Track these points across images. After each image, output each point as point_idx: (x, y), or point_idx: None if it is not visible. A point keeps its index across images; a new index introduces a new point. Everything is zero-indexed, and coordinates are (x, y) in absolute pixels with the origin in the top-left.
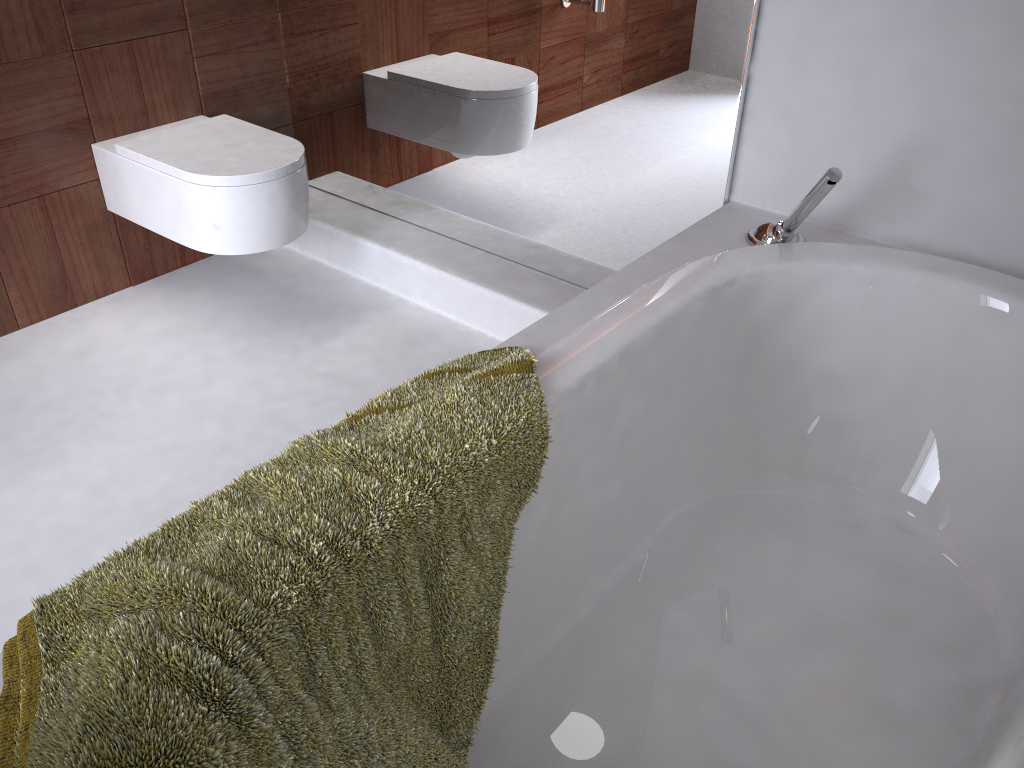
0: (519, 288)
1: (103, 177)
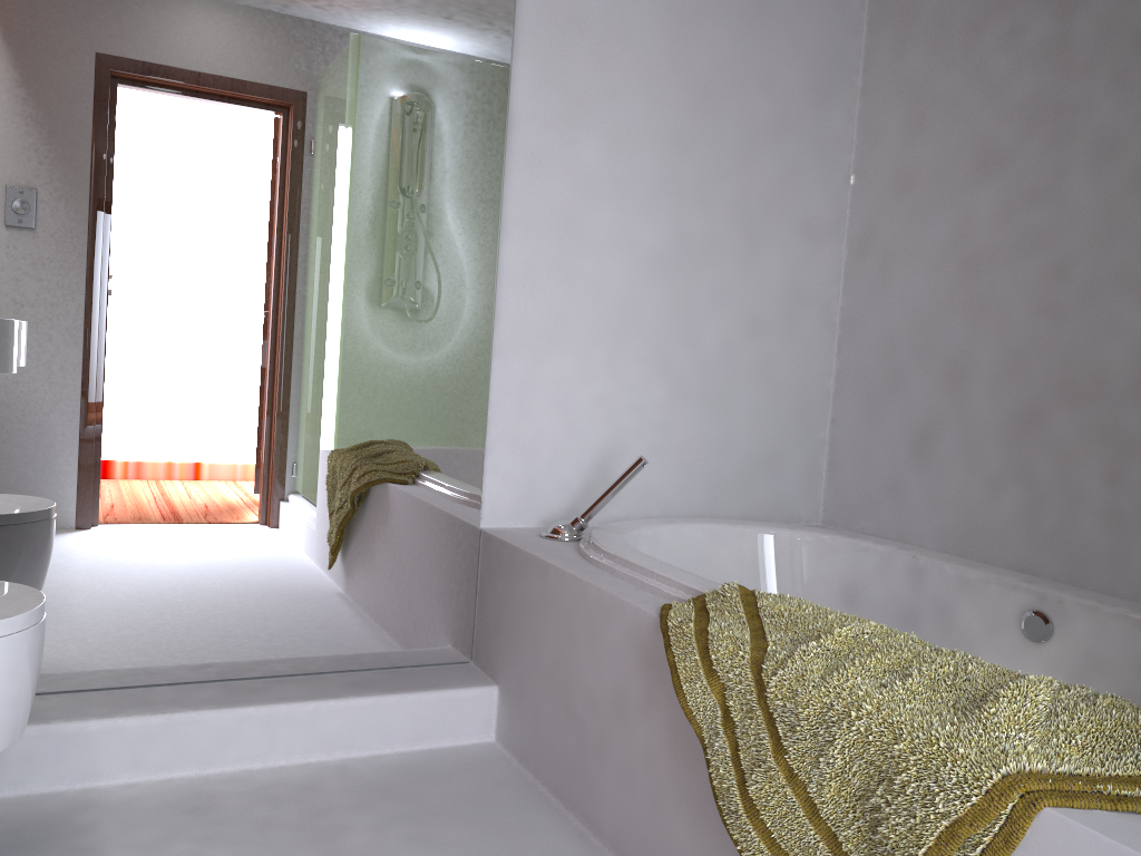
0: (278, 694)
1: None
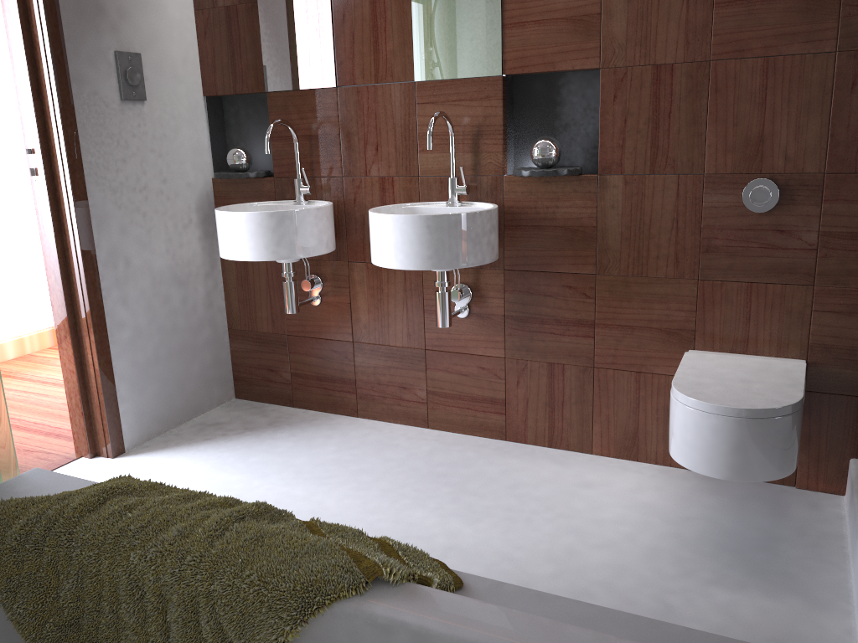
0: None
1: None
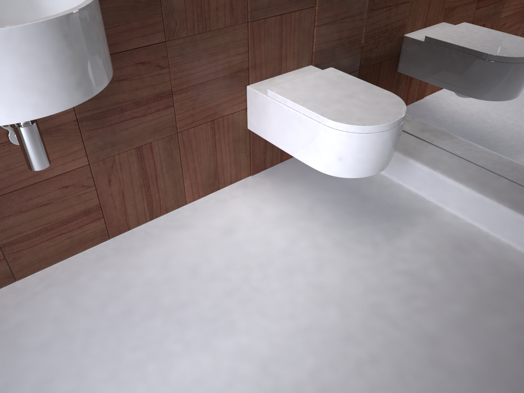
0: None
1: (250, 108)
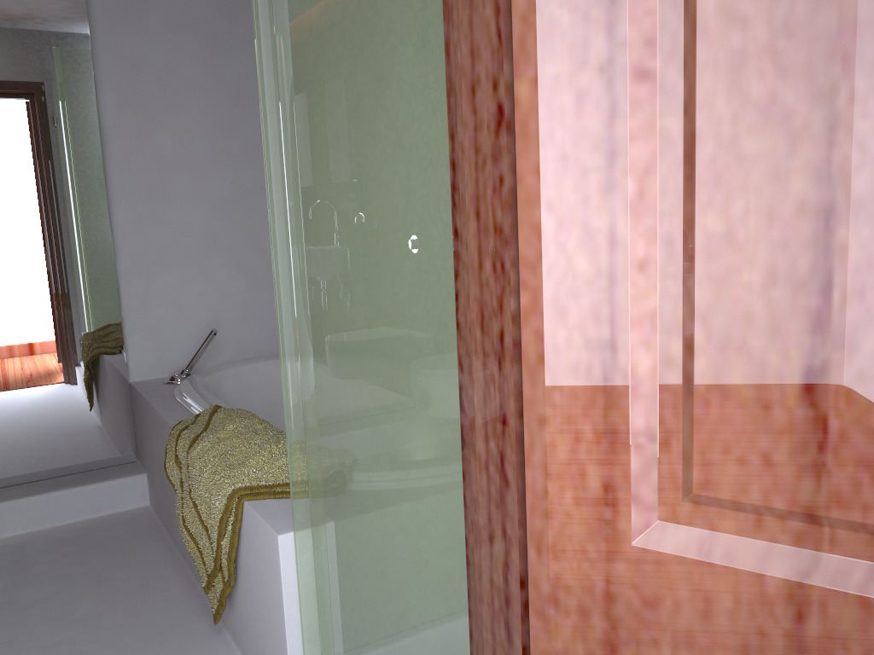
0: (5, 496)
1: None
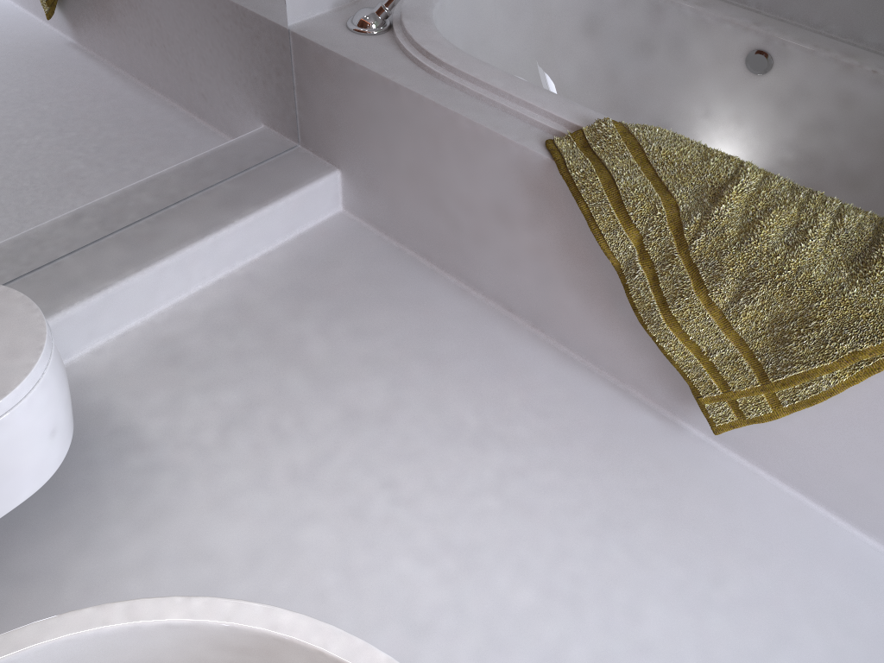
0: (174, 236)
1: None
